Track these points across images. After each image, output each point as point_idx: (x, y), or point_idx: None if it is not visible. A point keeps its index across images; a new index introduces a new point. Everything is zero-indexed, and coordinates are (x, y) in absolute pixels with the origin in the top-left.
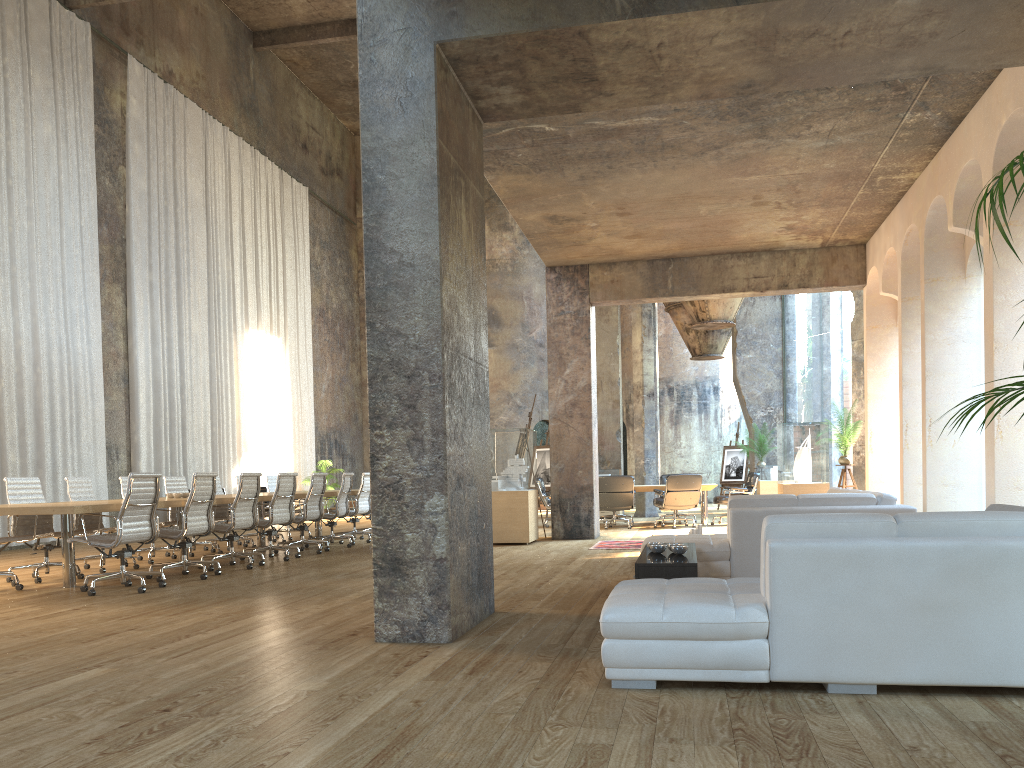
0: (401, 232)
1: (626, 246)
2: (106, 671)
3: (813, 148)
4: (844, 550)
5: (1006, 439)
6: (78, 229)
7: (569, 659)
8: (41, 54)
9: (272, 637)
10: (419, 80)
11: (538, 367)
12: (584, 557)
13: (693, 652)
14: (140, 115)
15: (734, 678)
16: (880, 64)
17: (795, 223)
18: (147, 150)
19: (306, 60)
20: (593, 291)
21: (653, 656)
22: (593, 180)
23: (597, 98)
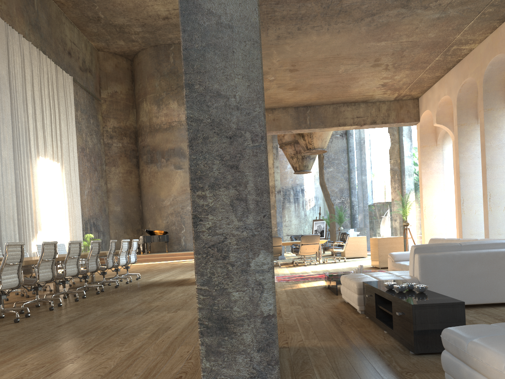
0: None
1: (286, 96)
2: None
3: (430, 19)
4: None
5: None
6: None
7: None
8: None
9: None
10: None
11: None
12: (279, 288)
13: None
14: None
15: None
16: None
17: (389, 81)
18: None
19: (69, 2)
20: None
21: None
22: (284, 40)
23: None
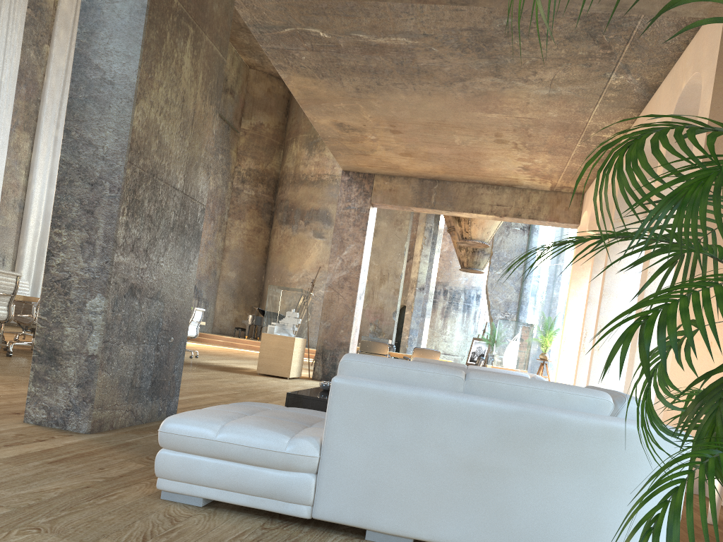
0: (107, 51)
1: (401, 162)
2: None
3: (539, 95)
4: (402, 396)
5: None
6: None
7: None
8: None
9: None
10: None
11: None
12: None
13: (241, 476)
14: (69, 10)
15: (277, 509)
16: None
17: (529, 165)
18: (71, 38)
19: None
20: (374, 195)
21: (202, 473)
22: (367, 94)
23: None
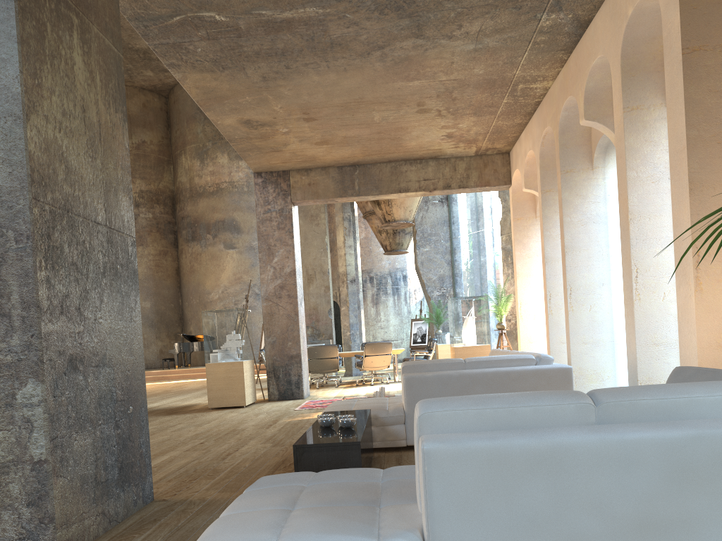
0: None
1: (317, 152)
2: None
3: (465, 51)
4: (528, 450)
5: (643, 301)
6: None
7: None
8: None
9: None
10: None
11: None
12: (286, 419)
13: None
14: None
15: None
16: None
17: (454, 131)
18: None
19: None
20: (294, 192)
21: None
22: (275, 81)
23: None
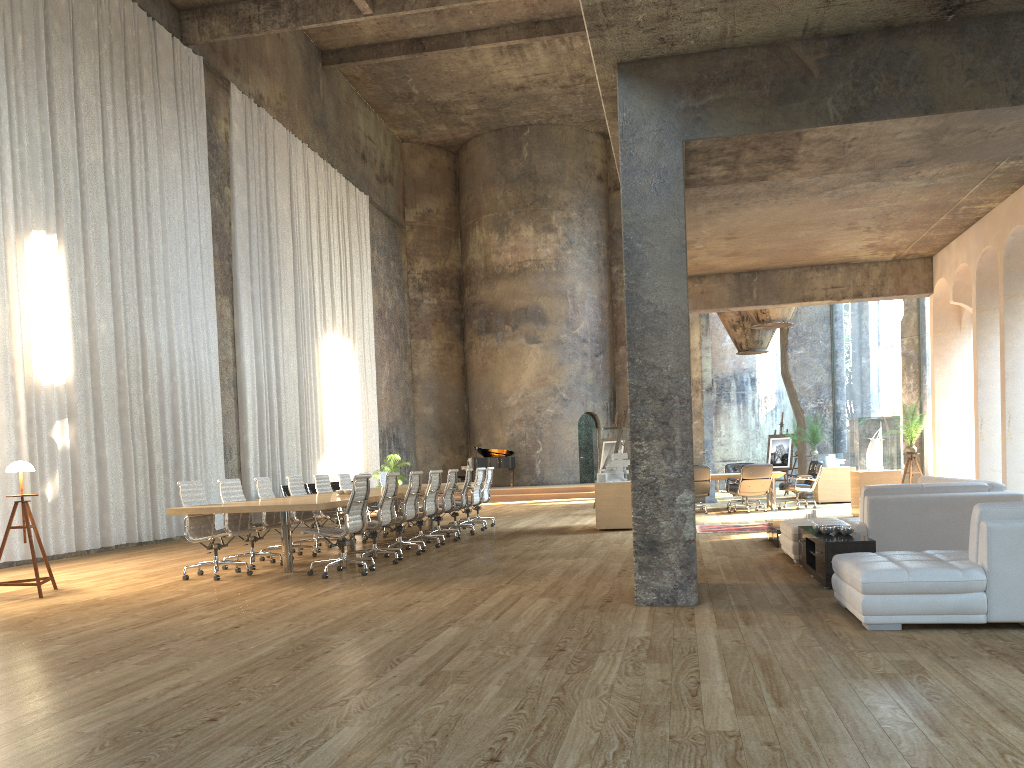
0: (656, 288)
1: (720, 262)
2: (462, 628)
3: (915, 187)
4: None
5: None
6: (199, 248)
7: (808, 613)
8: (168, 89)
9: (546, 604)
10: (670, 170)
11: (582, 362)
12: (703, 540)
13: (931, 602)
14: (241, 139)
15: (961, 620)
16: (1017, 146)
17: (877, 242)
18: (246, 171)
19: (367, 75)
20: None
21: (901, 606)
22: (717, 214)
23: (784, 171)
